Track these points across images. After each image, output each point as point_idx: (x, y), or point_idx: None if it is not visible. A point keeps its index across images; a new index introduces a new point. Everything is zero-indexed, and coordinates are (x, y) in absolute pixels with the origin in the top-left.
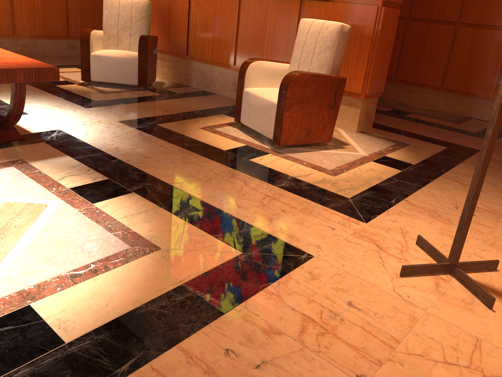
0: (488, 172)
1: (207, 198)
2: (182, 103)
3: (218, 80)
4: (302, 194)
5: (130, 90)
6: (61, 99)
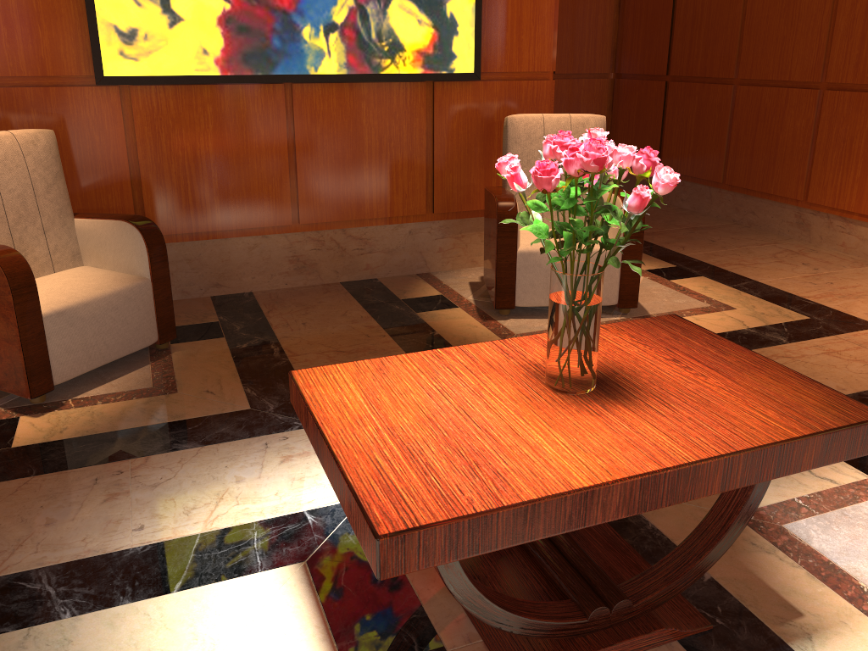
0: (695, 246)
1: (853, 386)
2: (317, 329)
3: (247, 263)
4: (811, 335)
5: (152, 360)
6: (215, 449)
